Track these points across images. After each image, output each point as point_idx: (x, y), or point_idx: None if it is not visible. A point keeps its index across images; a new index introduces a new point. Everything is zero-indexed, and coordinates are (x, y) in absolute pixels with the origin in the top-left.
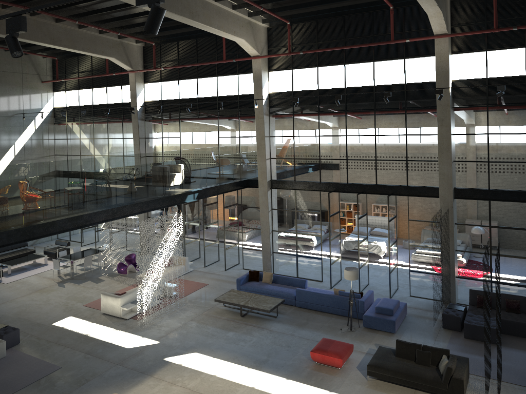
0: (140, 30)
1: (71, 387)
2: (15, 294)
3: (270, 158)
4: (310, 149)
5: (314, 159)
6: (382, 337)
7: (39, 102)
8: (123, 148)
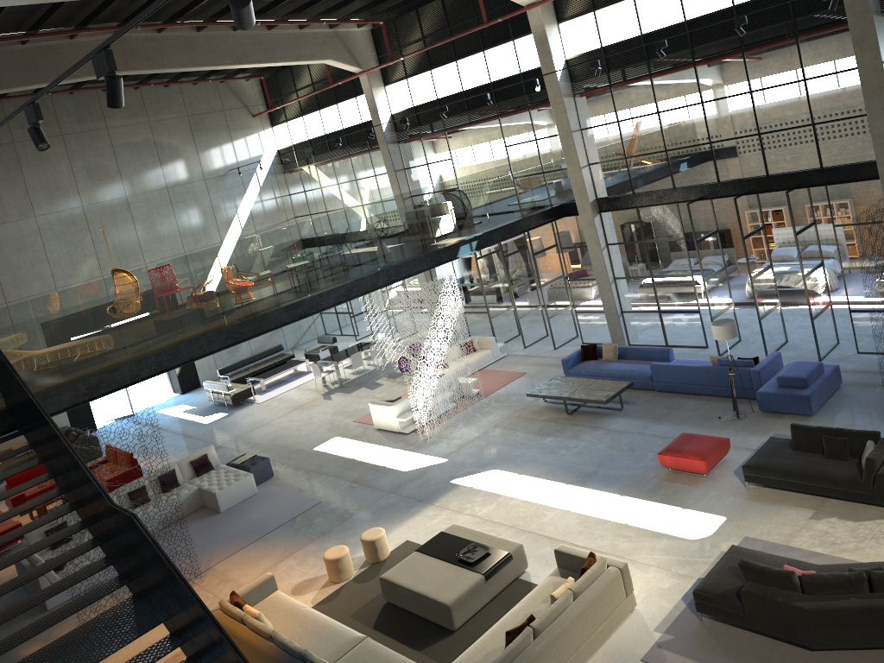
0: (356, 8)
1: (332, 524)
2: (271, 416)
3: (589, 164)
4: (647, 137)
5: (657, 152)
6: (788, 424)
7: (256, 147)
8: (378, 190)
